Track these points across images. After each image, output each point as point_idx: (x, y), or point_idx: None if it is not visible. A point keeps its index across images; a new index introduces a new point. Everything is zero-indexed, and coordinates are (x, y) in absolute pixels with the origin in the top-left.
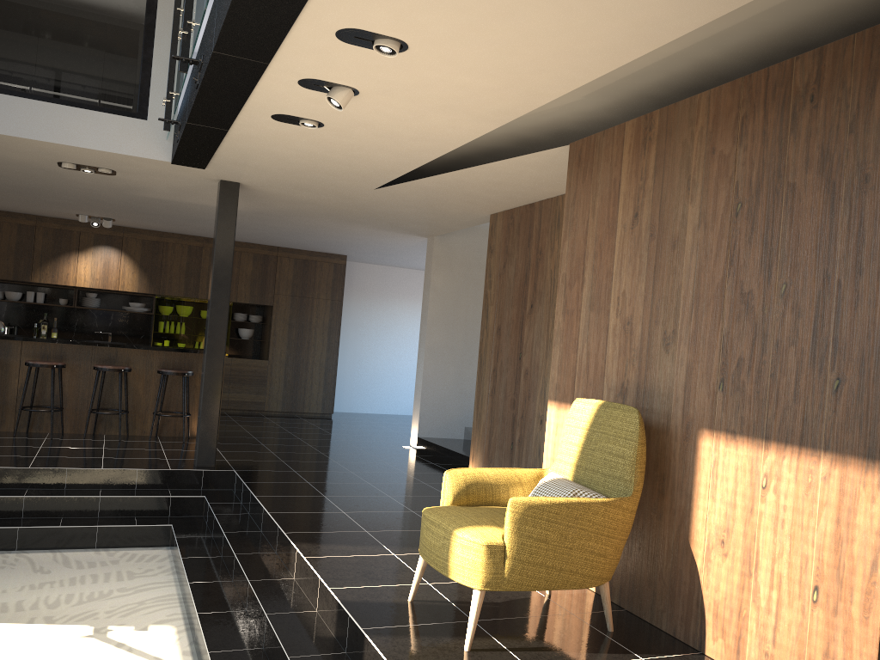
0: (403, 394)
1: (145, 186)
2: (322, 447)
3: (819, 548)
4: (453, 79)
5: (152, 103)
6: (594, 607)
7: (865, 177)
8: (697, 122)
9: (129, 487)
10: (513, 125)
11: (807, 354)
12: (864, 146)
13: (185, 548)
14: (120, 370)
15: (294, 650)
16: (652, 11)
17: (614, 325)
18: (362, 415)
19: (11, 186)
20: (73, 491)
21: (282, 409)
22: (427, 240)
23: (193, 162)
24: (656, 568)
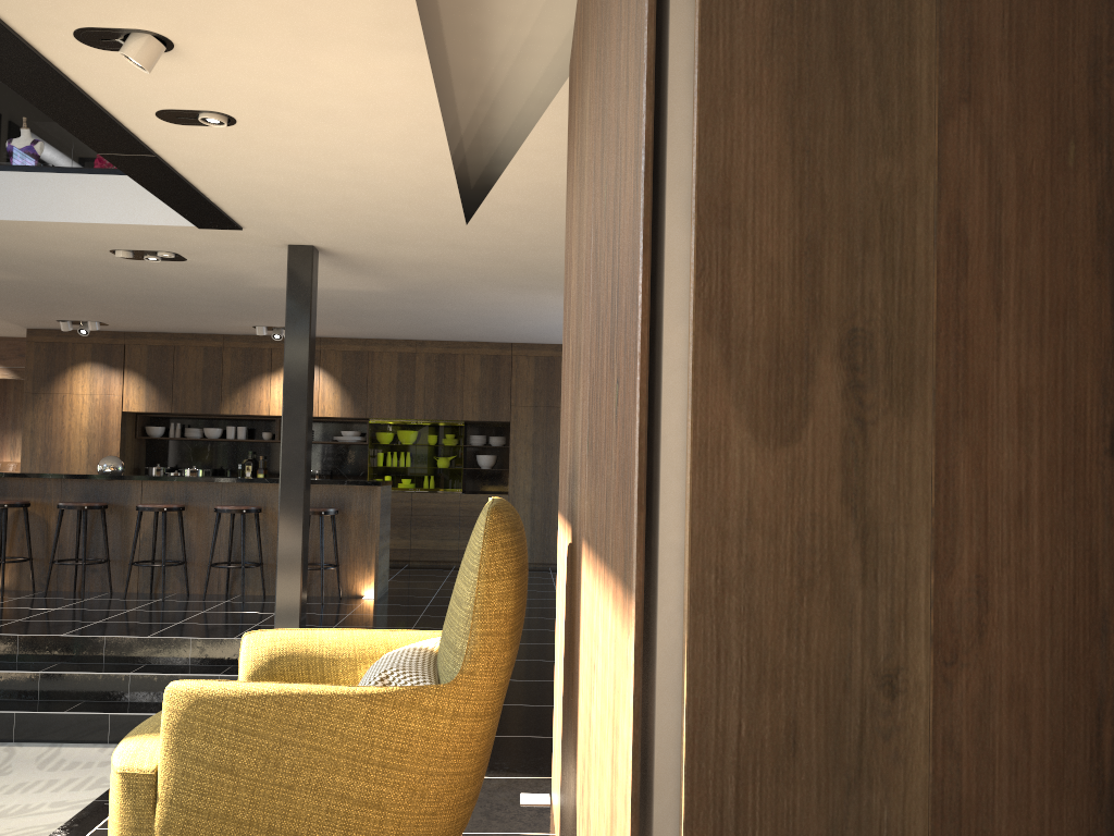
0: None
1: (241, 272)
2: None
3: (606, 830)
4: None
5: None
6: None
7: None
8: None
9: (181, 662)
10: (567, 74)
11: (610, 335)
12: None
13: None
14: (241, 511)
15: None
16: None
17: (570, 359)
18: None
19: (134, 296)
20: (109, 666)
21: (530, 560)
22: None
23: (214, 221)
24: (569, 835)
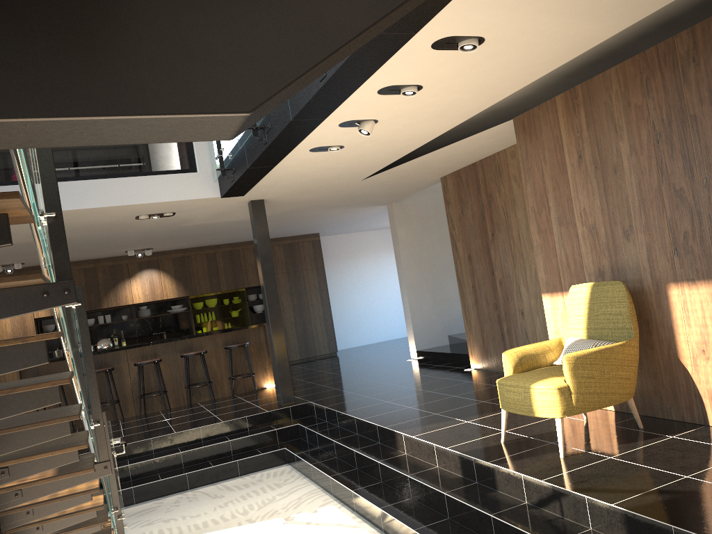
0: (381, 325)
1: (191, 218)
2: (352, 374)
3: None
4: (445, 99)
5: (198, 159)
6: (620, 418)
7: None
8: (611, 88)
9: (244, 430)
10: None
11: None
12: None
13: (308, 458)
14: (201, 353)
15: (444, 489)
16: (587, 33)
17: (581, 232)
18: (357, 348)
19: (89, 241)
20: (209, 441)
21: (300, 357)
22: (387, 207)
23: (238, 193)
24: (658, 381)
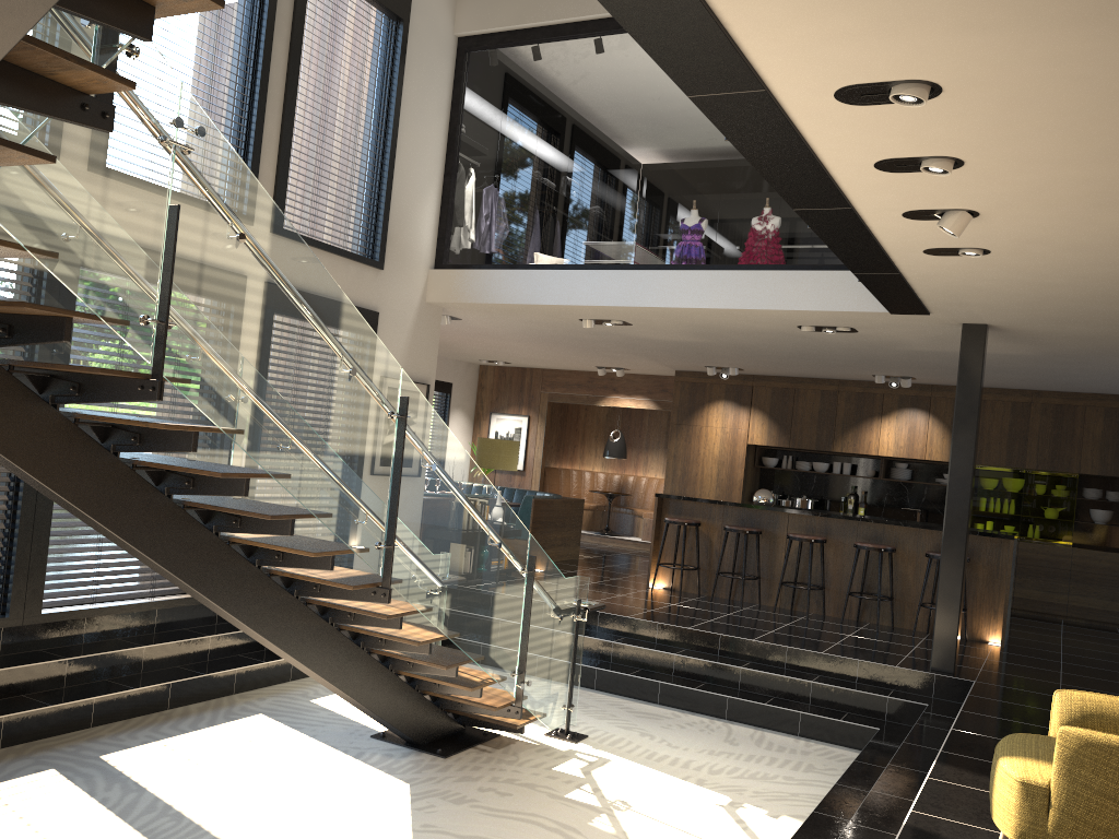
0: None
1: (899, 340)
2: None
3: None
4: (1061, 175)
5: None
6: None
7: None
8: None
9: (848, 679)
10: None
11: None
12: None
13: (867, 753)
14: (879, 550)
15: None
16: None
17: None
18: None
19: (786, 353)
20: (790, 671)
21: None
22: None
23: (909, 310)
24: None
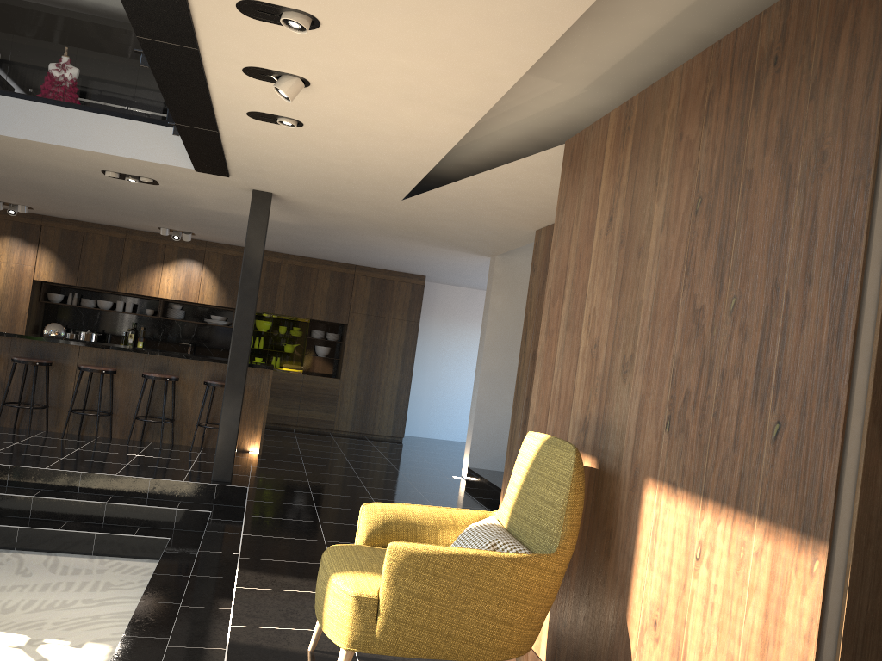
0: None
1: (193, 197)
2: (364, 470)
3: (745, 648)
4: (392, 61)
5: None
6: None
7: (822, 155)
8: (669, 104)
9: (141, 496)
10: (527, 127)
11: (750, 388)
12: (823, 115)
13: (164, 564)
14: (165, 379)
15: None
16: None
17: (583, 348)
18: (436, 441)
19: (83, 197)
20: (84, 495)
21: (351, 429)
22: (490, 259)
23: (214, 170)
24: (597, 645)
